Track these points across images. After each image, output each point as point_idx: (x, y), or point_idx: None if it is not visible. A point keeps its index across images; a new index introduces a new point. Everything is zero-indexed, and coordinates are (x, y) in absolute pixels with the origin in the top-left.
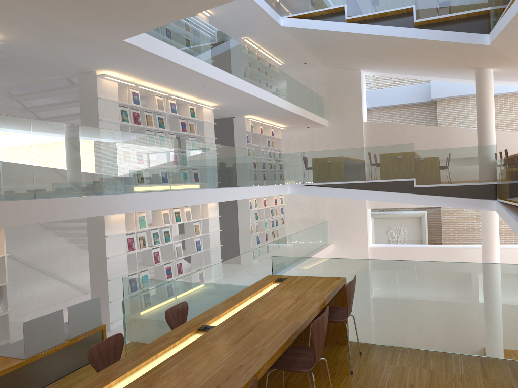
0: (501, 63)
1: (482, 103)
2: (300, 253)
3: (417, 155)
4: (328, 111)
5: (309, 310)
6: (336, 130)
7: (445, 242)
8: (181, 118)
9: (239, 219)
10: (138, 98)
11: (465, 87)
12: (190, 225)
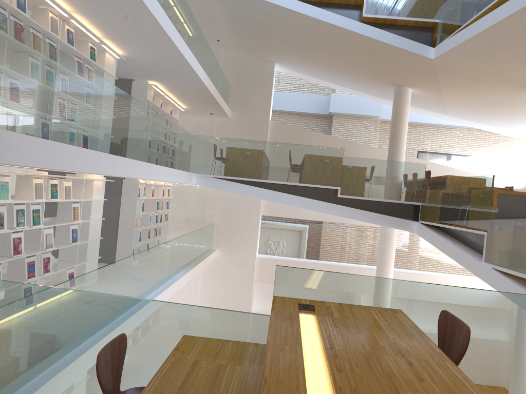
0: (425, 84)
1: (398, 122)
2: (190, 257)
3: (345, 162)
4: (233, 101)
5: (470, 388)
6: (239, 124)
7: (334, 260)
8: (77, 56)
9: (122, 207)
10: (25, 3)
11: (374, 104)
12: (67, 205)
